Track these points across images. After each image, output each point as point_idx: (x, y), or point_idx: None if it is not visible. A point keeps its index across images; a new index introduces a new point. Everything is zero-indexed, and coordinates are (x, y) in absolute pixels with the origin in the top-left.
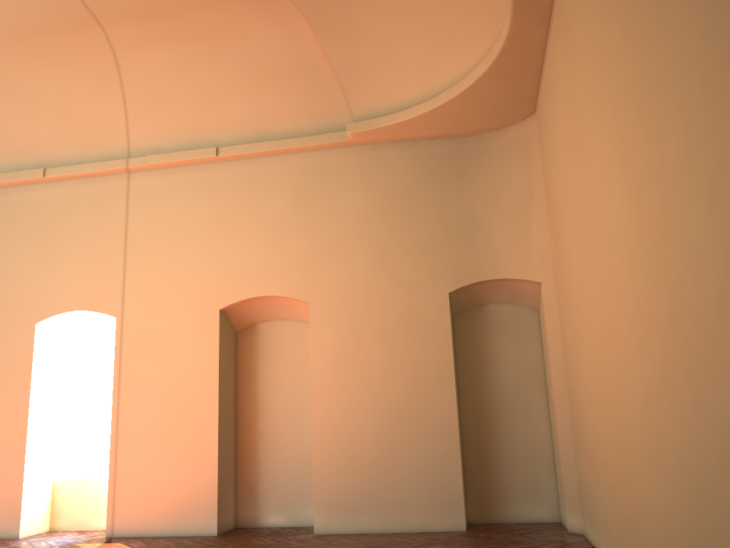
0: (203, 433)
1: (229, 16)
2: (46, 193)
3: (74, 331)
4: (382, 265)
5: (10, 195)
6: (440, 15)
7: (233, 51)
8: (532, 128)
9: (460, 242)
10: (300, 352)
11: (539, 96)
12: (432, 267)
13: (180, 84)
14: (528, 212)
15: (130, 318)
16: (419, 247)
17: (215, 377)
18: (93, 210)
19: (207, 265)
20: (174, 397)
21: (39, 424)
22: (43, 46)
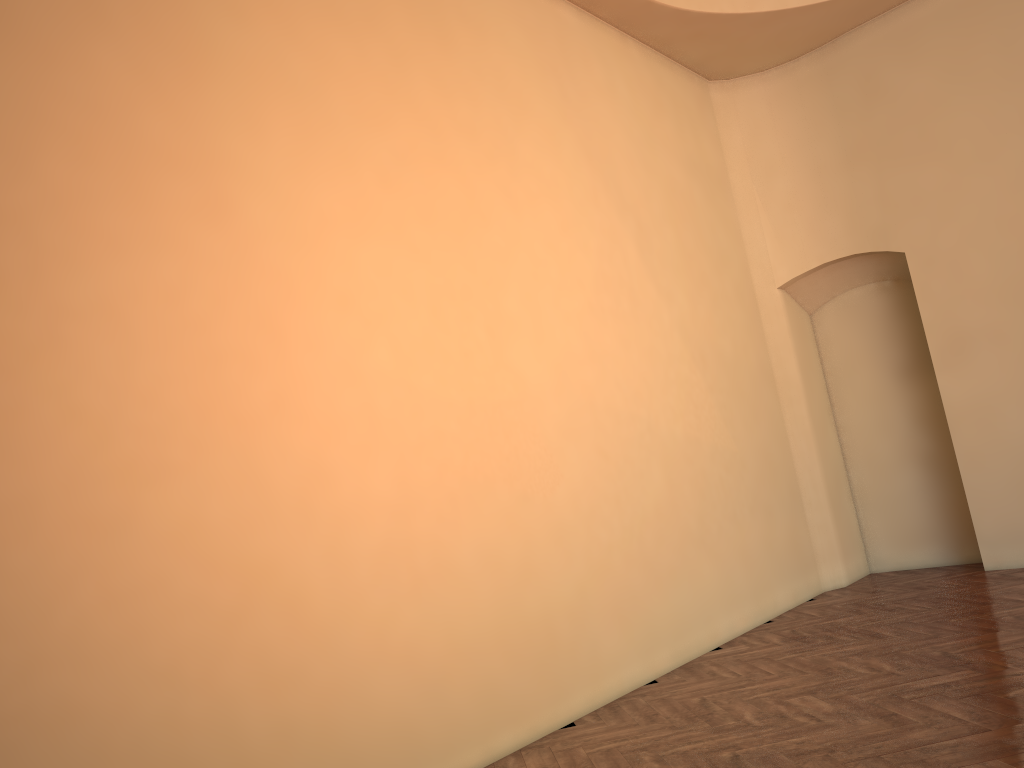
0: None
1: None
2: None
3: None
4: None
5: None
6: None
7: None
8: None
9: None
10: None
11: None
12: None
13: None
14: None
15: None
16: None
17: None
18: None
19: None
20: None
21: None
22: None
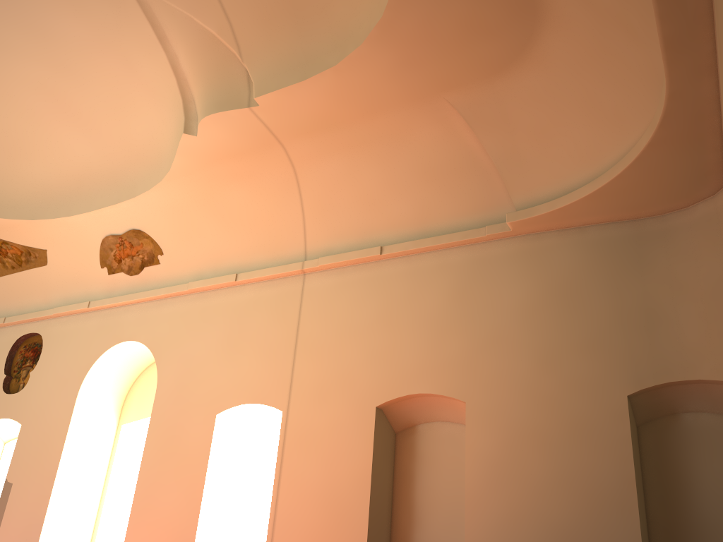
0: (352, 538)
1: (389, 122)
2: (237, 295)
3: (250, 424)
4: (547, 362)
5: (209, 298)
6: (598, 91)
7: (395, 154)
8: None
9: (641, 336)
10: (460, 458)
11: None
12: (606, 365)
13: (349, 190)
14: None
15: (294, 412)
16: (590, 342)
17: (368, 477)
18: (272, 310)
19: (367, 360)
20: (327, 496)
21: (211, 513)
22: (237, 167)
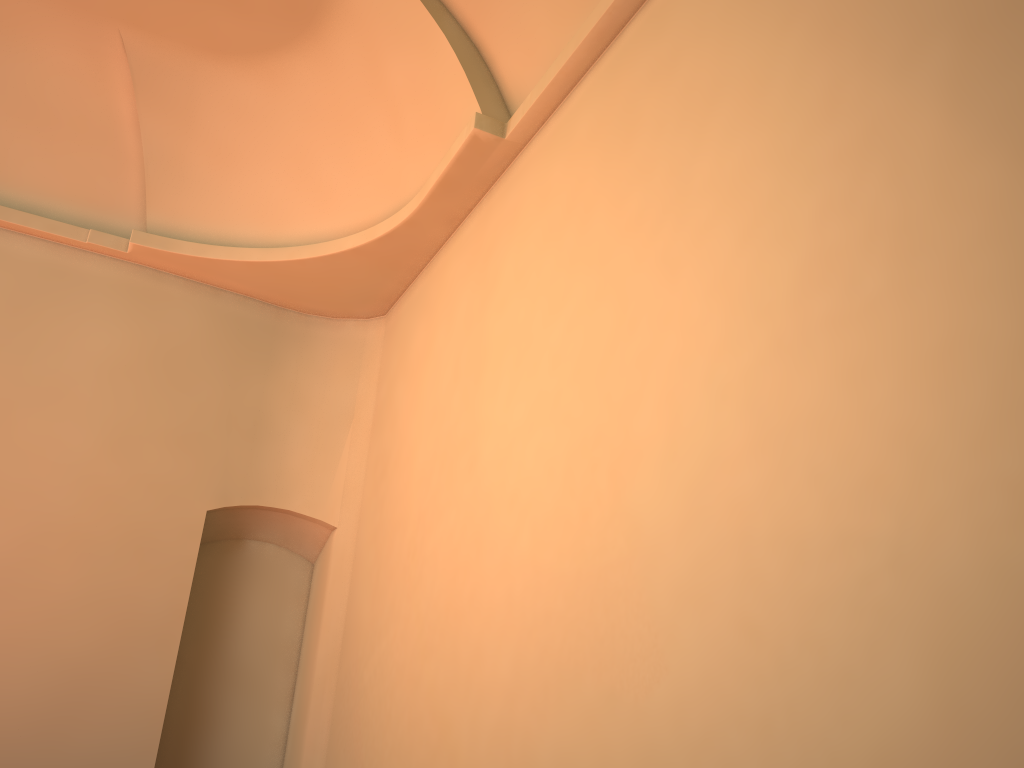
0: None
1: (7, 2)
2: None
3: None
4: (120, 444)
5: None
6: (321, 155)
7: None
8: (377, 332)
9: (243, 445)
10: None
11: (401, 300)
12: (194, 468)
13: None
14: (343, 434)
15: None
16: (183, 435)
17: None
18: None
19: None
20: None
21: None
22: None
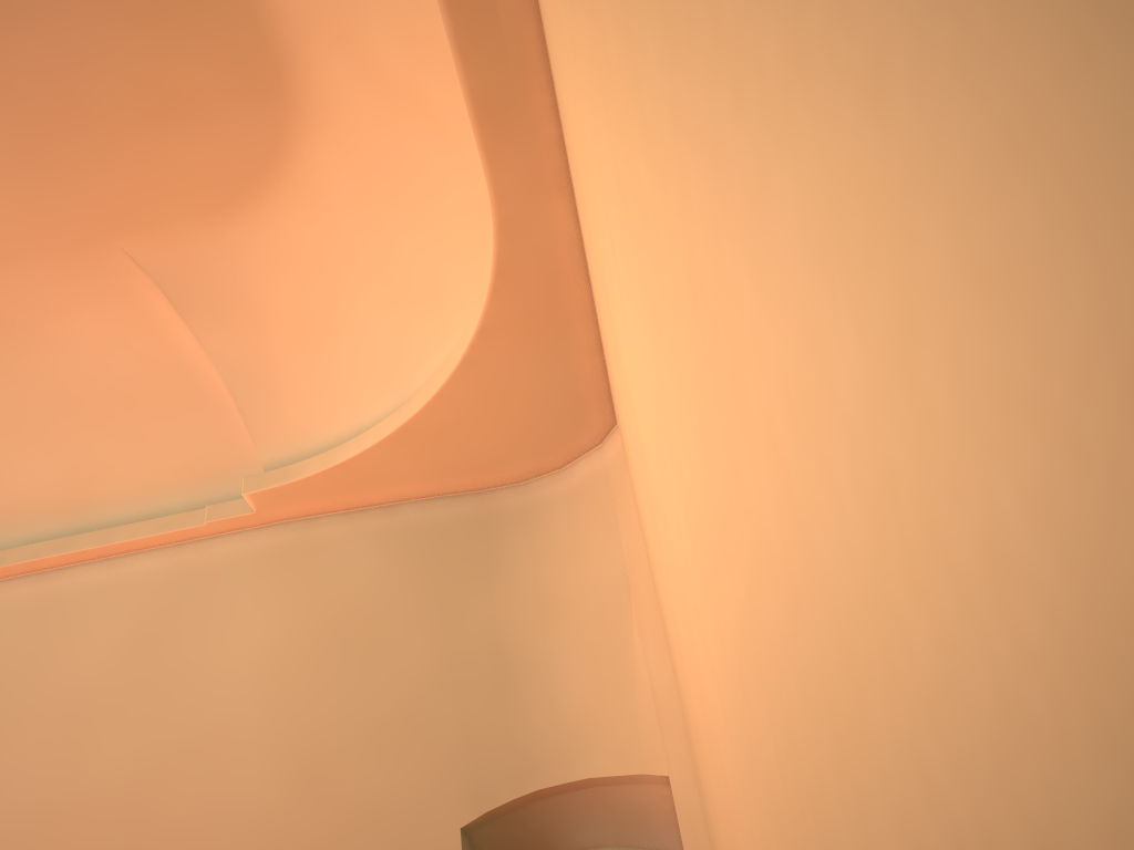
0: None
1: (8, 291)
2: None
3: None
4: (308, 774)
5: None
6: (400, 247)
7: (25, 361)
8: (616, 453)
9: (488, 704)
10: None
11: (610, 380)
12: (423, 768)
13: None
14: (625, 621)
15: None
16: (395, 724)
17: None
18: None
19: None
20: None
21: None
22: None
